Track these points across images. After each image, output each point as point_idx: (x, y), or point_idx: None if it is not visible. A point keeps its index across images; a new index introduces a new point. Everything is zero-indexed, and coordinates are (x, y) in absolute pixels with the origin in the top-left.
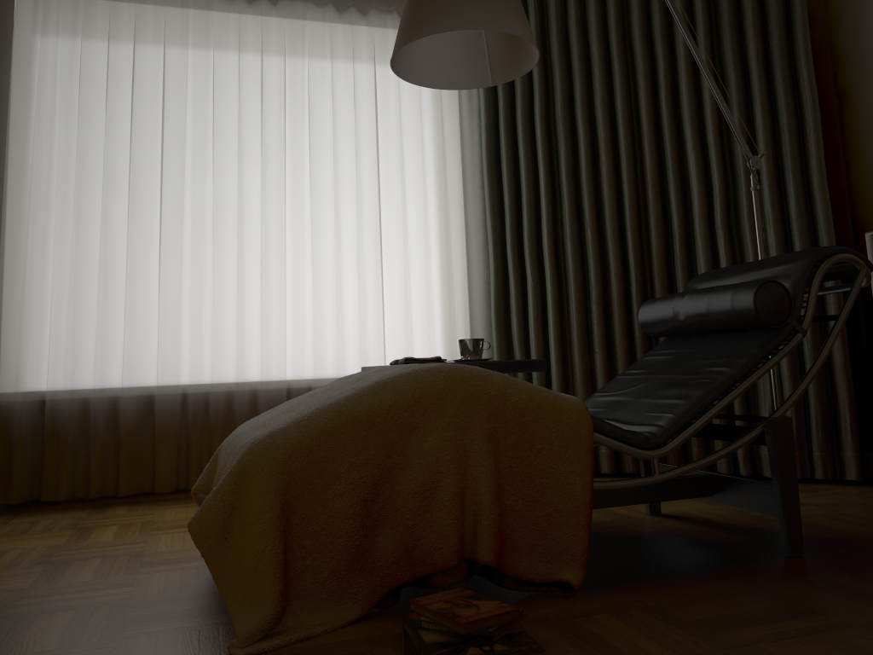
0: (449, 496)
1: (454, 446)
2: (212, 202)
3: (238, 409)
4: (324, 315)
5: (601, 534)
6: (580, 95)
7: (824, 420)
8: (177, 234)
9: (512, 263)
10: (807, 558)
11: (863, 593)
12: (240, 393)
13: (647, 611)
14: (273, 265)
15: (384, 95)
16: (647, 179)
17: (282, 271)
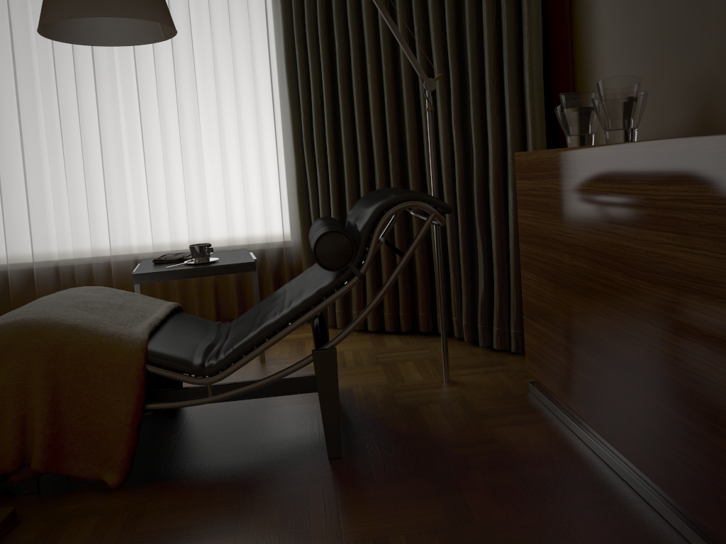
0: (10, 422)
1: (16, 385)
2: (60, 118)
3: (94, 278)
4: (158, 203)
5: (250, 413)
6: (348, 1)
7: (519, 304)
8: (34, 146)
9: (306, 154)
10: (339, 461)
11: (303, 513)
12: (95, 267)
13: (129, 517)
14: (112, 166)
15: (198, 10)
16: (402, 80)
17: (120, 170)
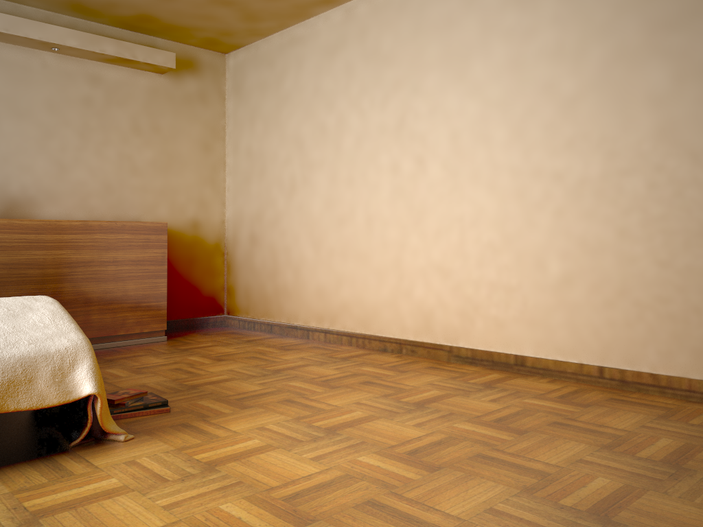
0: None
1: None
2: None
3: None
4: None
5: None
6: None
7: None
8: None
9: None
10: None
11: None
12: None
13: None
14: None
15: None
16: None
17: None
